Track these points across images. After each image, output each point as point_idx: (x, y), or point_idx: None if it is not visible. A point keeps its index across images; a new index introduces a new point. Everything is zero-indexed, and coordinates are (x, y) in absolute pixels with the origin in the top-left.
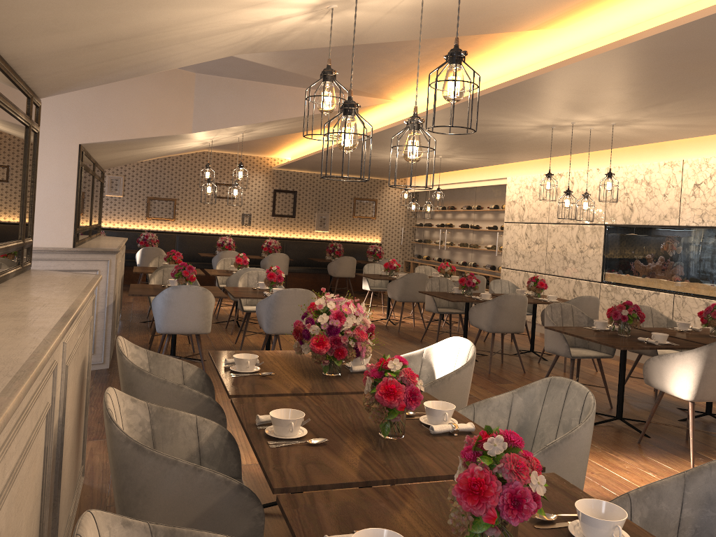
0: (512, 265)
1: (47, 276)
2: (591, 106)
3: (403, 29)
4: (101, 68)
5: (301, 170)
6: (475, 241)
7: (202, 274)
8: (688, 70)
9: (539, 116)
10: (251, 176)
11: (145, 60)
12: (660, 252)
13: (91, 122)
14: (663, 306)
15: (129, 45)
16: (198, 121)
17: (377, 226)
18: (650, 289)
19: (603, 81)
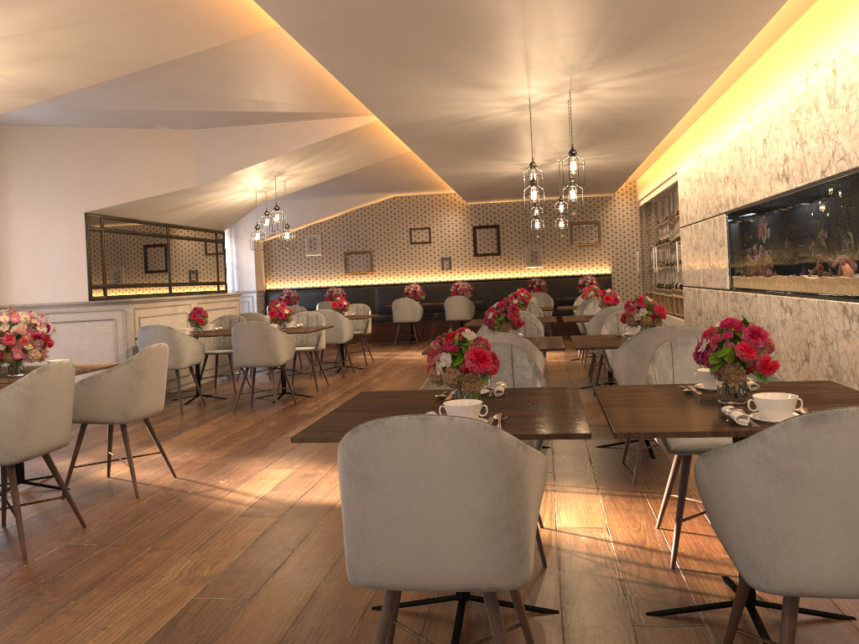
0: (687, 281)
1: None
2: (478, 80)
3: (66, 74)
4: None
5: (494, 200)
6: (671, 257)
7: None
8: (416, 28)
9: (475, 101)
10: (446, 215)
11: None
12: (755, 239)
13: (94, 192)
14: (760, 312)
15: None
16: (200, 174)
17: (604, 253)
18: (753, 291)
19: (391, 58)
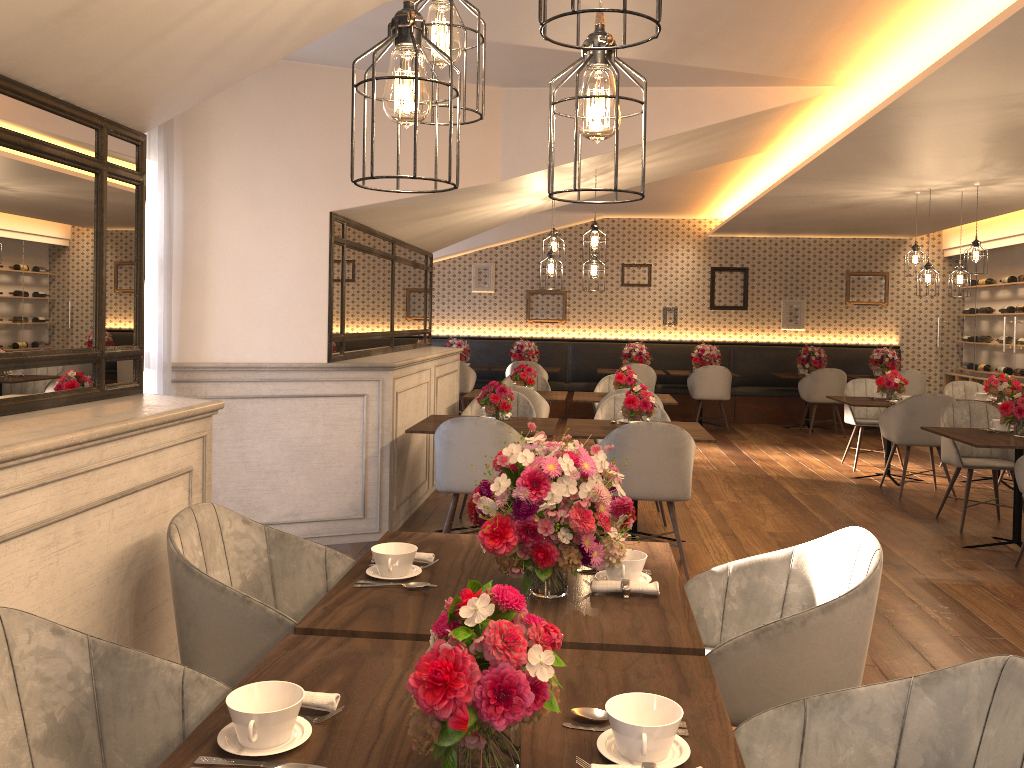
0: None
1: (125, 404)
2: None
3: None
4: (160, 61)
5: (751, 234)
6: None
7: (560, 399)
8: None
9: None
10: (674, 250)
11: (216, 36)
12: None
13: (346, 178)
14: None
15: (139, 5)
16: (510, 161)
17: (891, 316)
18: None
19: None
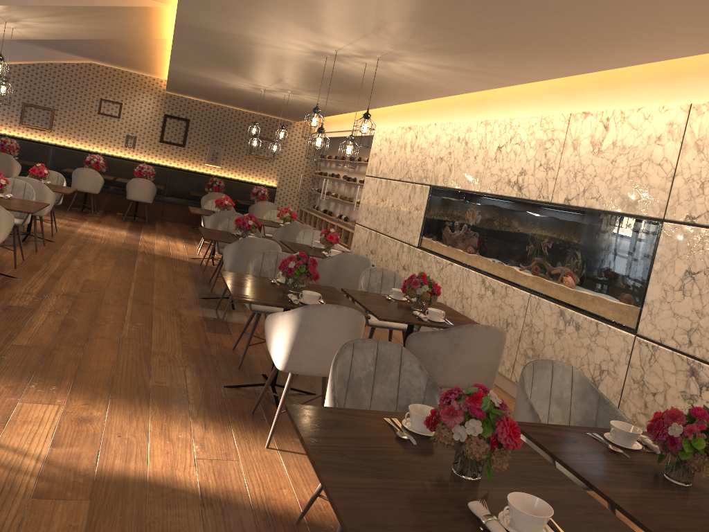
0: (363, 221)
1: None
2: (316, 23)
3: None
4: None
5: (192, 97)
6: (345, 194)
7: None
8: None
9: (288, 35)
10: (141, 97)
11: None
12: (462, 219)
13: None
14: (453, 279)
15: None
16: None
17: (275, 168)
18: (448, 259)
19: None
